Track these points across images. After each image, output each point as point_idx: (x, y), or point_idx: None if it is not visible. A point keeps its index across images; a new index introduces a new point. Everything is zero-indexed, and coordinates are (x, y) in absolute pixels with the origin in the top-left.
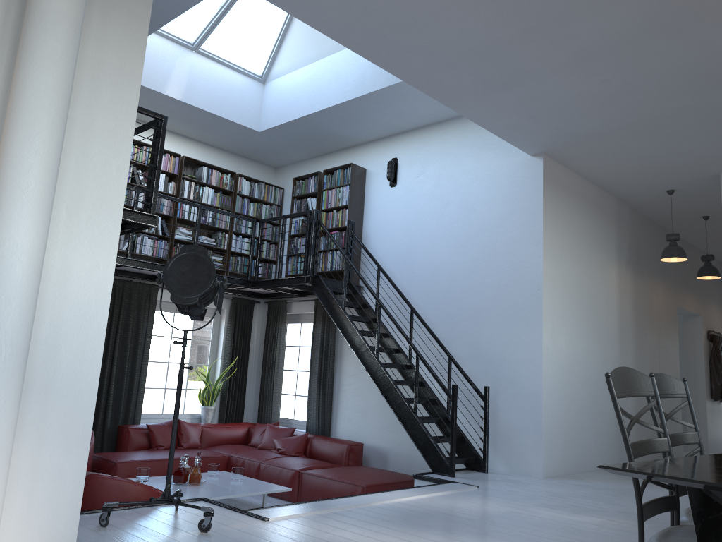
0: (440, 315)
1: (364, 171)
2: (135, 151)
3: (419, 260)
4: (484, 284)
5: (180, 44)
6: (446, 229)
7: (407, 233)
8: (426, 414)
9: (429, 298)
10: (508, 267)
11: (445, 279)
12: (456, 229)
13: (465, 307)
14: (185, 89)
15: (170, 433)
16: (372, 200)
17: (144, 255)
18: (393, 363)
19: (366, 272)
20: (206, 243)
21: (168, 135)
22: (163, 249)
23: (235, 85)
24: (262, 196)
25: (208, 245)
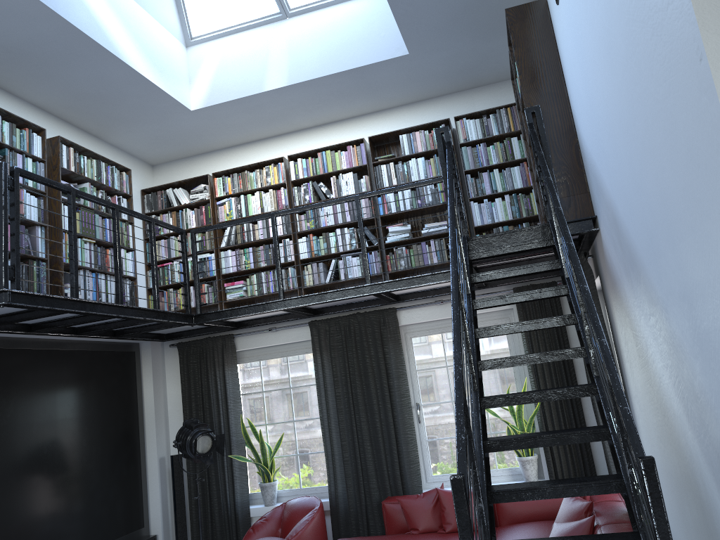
0: (643, 239)
1: (541, 5)
2: (309, 164)
3: (601, 124)
4: (649, 121)
5: (268, 22)
6: (594, 26)
7: (583, 77)
8: (699, 506)
9: (626, 204)
10: (652, 36)
11: (624, 146)
12: (597, 11)
13: (652, 202)
14: (288, 69)
15: (426, 510)
16: (560, 47)
17: (352, 279)
18: (535, 392)
19: (590, 185)
20: (433, 232)
21: (360, 120)
22: (374, 263)
23: (354, 18)
24: (506, 127)
25: (435, 234)
